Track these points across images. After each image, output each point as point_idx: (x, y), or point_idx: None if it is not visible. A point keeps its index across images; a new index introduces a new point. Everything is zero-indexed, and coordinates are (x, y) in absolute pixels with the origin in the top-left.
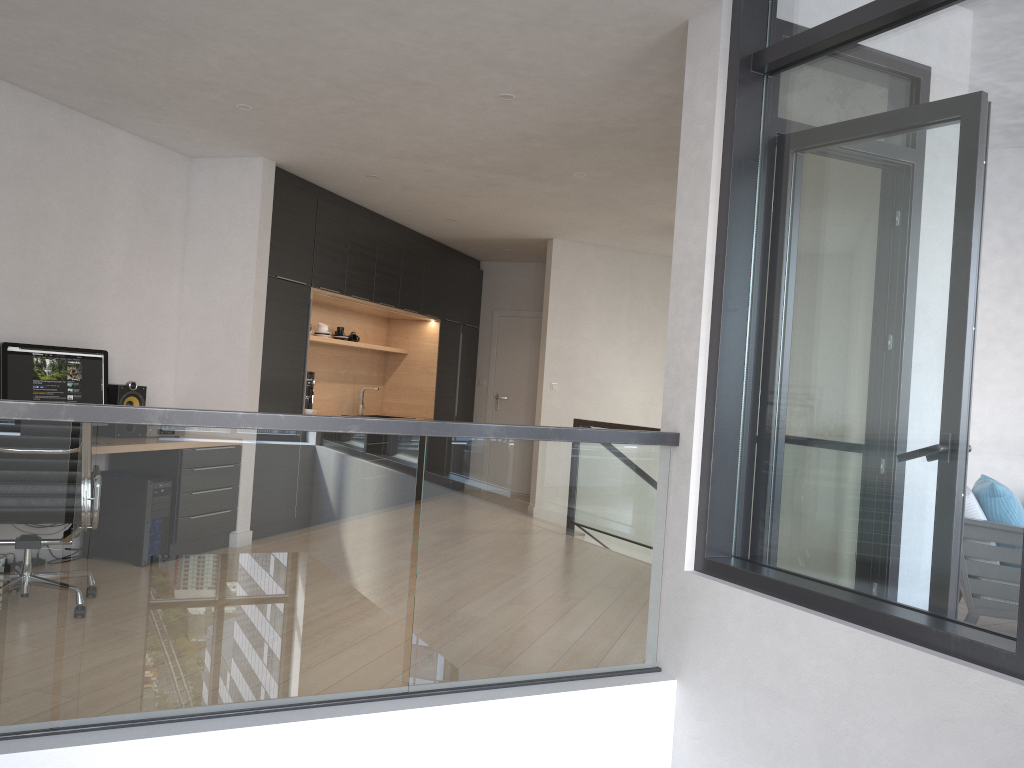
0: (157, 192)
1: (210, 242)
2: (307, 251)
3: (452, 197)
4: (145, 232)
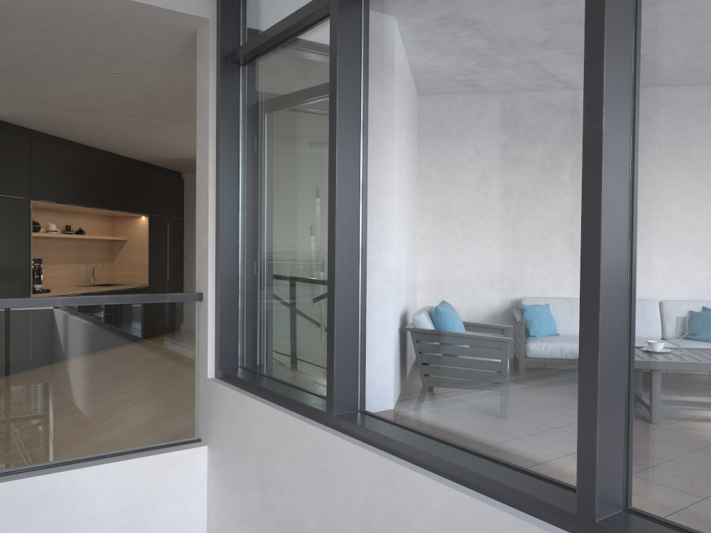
0: None
1: None
2: (24, 175)
3: (130, 134)
4: None
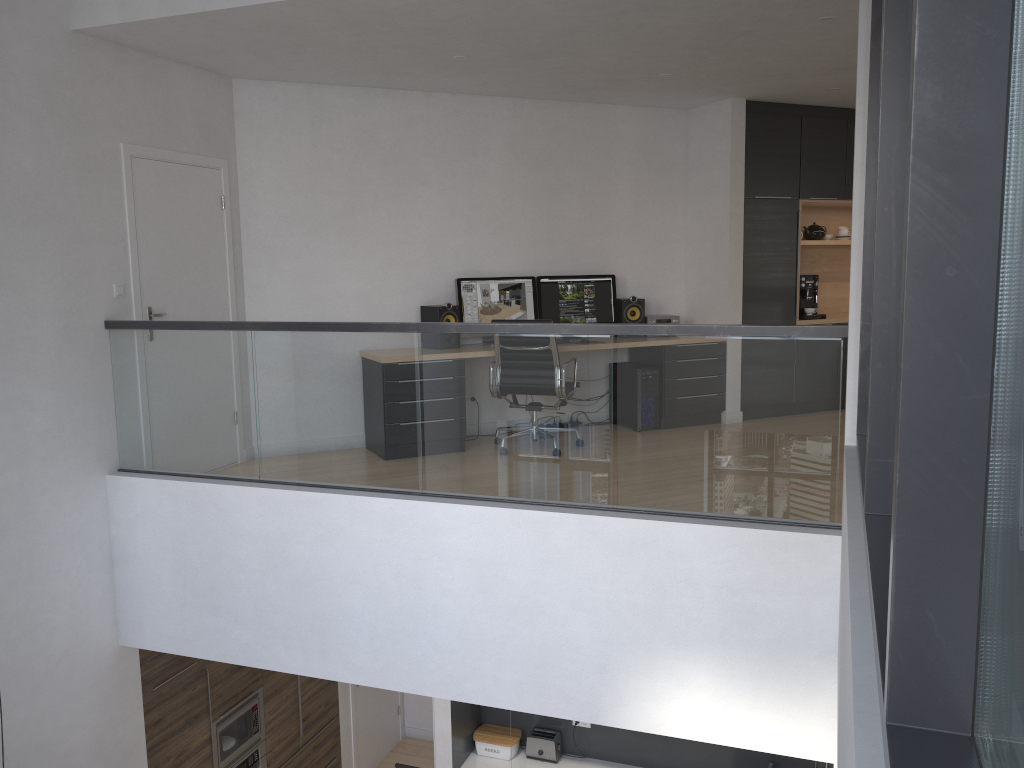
0: (656, 145)
1: (701, 177)
2: (791, 168)
3: None
4: (648, 179)
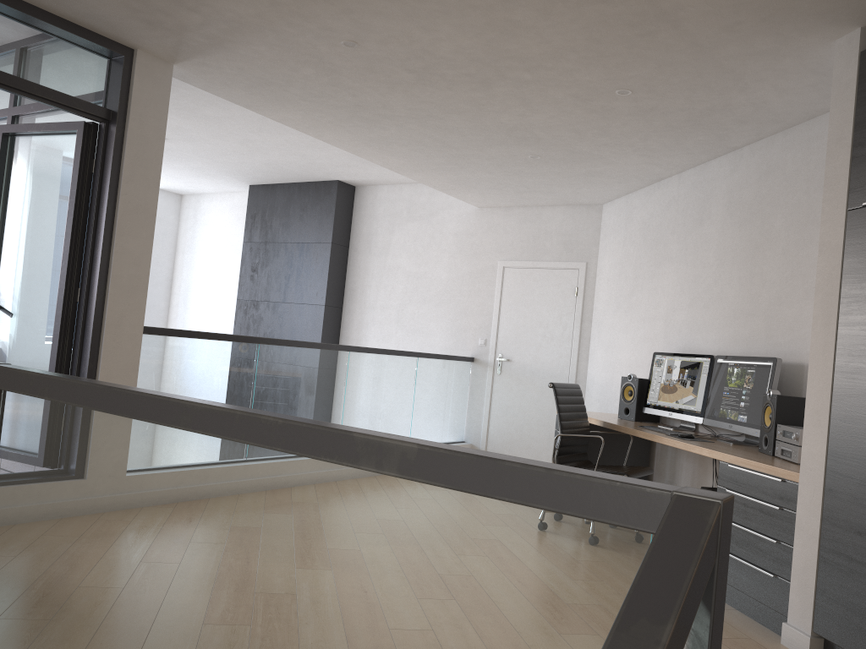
0: None
1: None
2: None
3: None
4: None
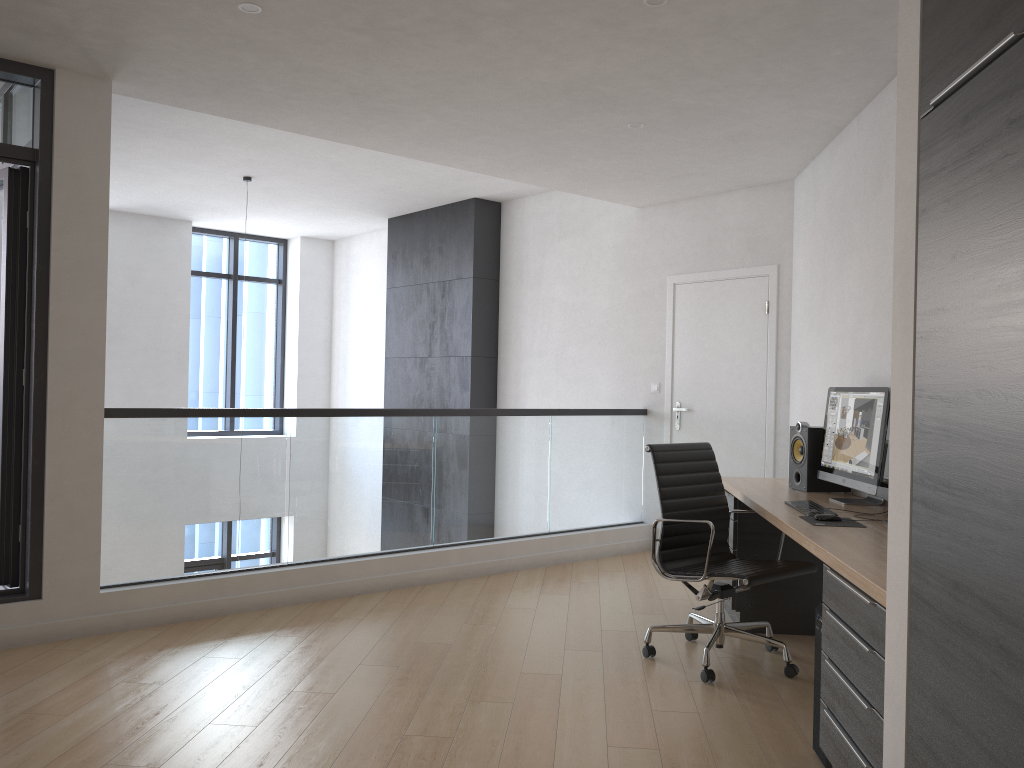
0: None
1: None
2: None
3: None
4: None
